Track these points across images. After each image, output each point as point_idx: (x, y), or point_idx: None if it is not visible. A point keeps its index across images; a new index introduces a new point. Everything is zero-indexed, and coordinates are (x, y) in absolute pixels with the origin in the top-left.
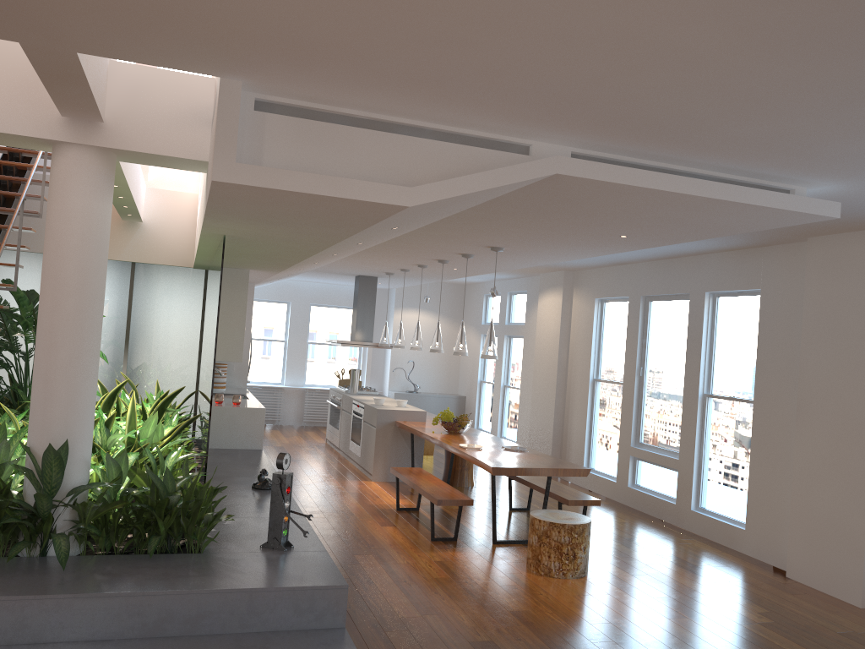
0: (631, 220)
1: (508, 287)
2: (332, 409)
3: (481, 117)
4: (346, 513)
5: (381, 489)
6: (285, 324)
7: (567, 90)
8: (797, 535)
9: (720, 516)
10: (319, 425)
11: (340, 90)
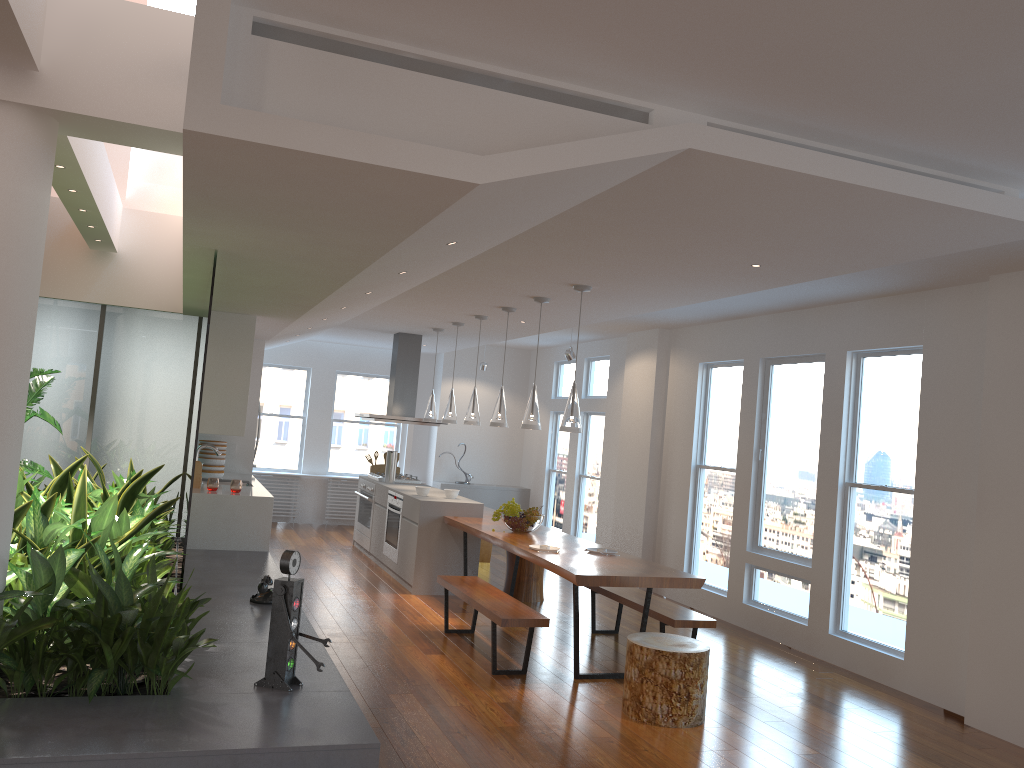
0: (774, 238)
1: (586, 352)
2: (361, 502)
3: (586, 58)
4: (378, 636)
5: (424, 605)
6: (305, 396)
7: (722, 1)
8: (980, 668)
9: (869, 642)
10: (345, 524)
11: (380, 3)
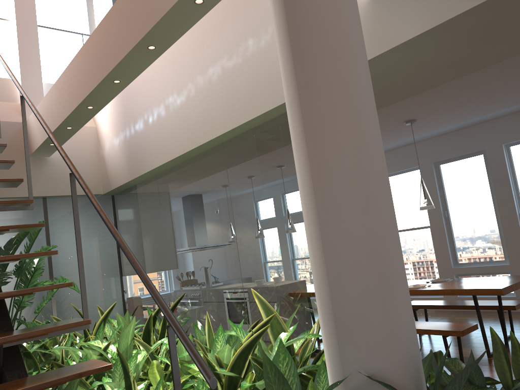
0: None
1: None
2: None
3: None
4: None
5: None
6: None
7: None
8: None
9: None
10: None
11: None
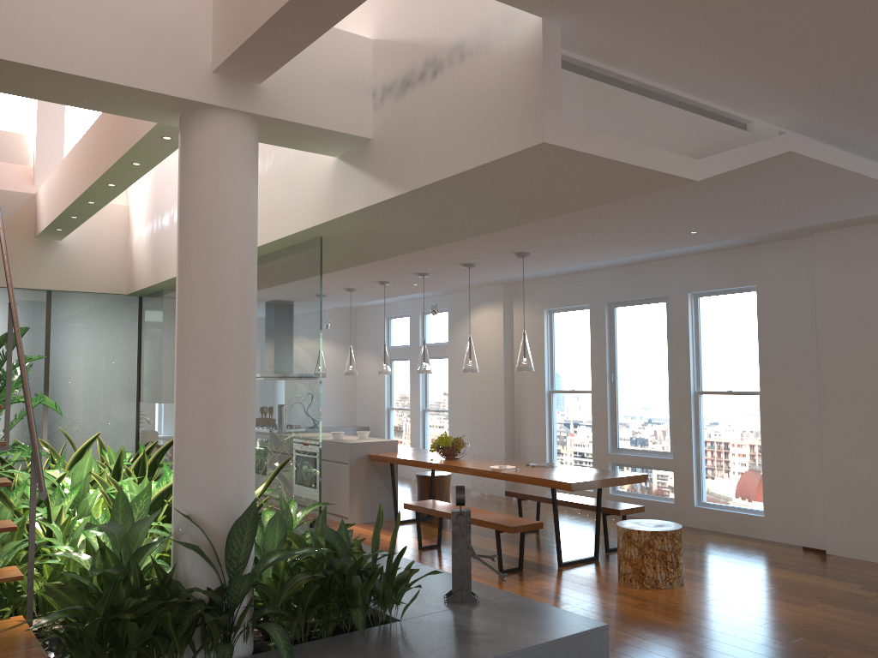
0: (742, 212)
1: (421, 307)
2: None
3: (751, 86)
4: None
5: (371, 531)
6: None
7: None
8: (835, 512)
9: (730, 508)
10: None
11: (656, 44)
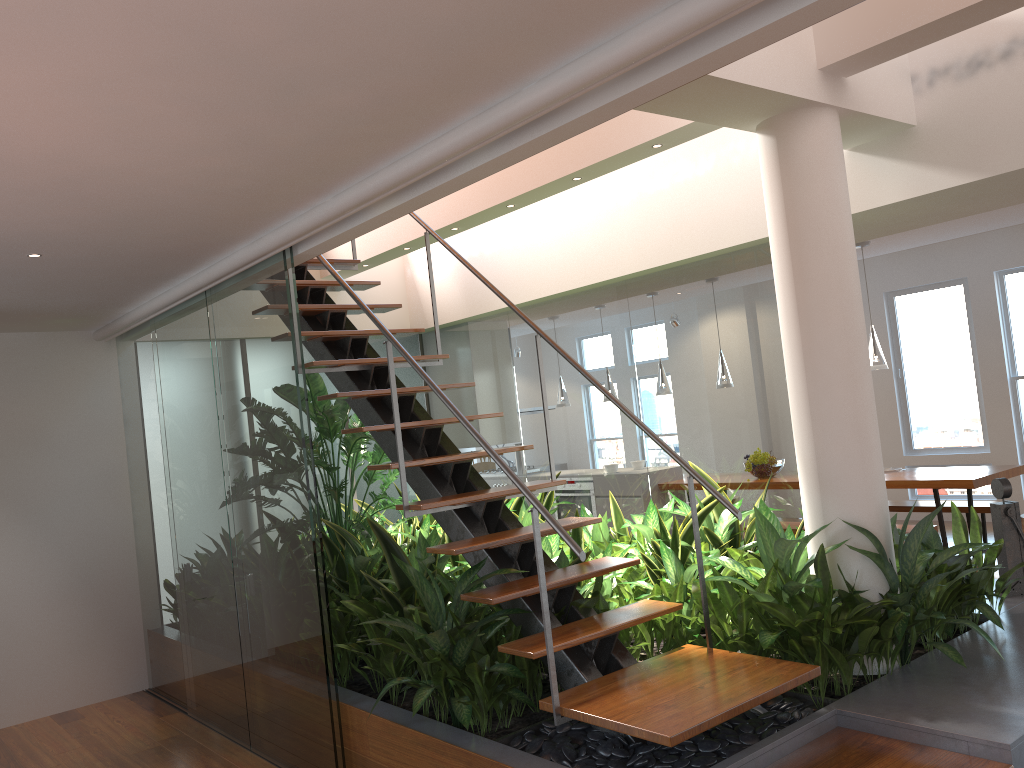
0: None
1: None
2: None
3: None
4: None
5: None
6: None
7: None
8: None
9: None
10: None
11: None
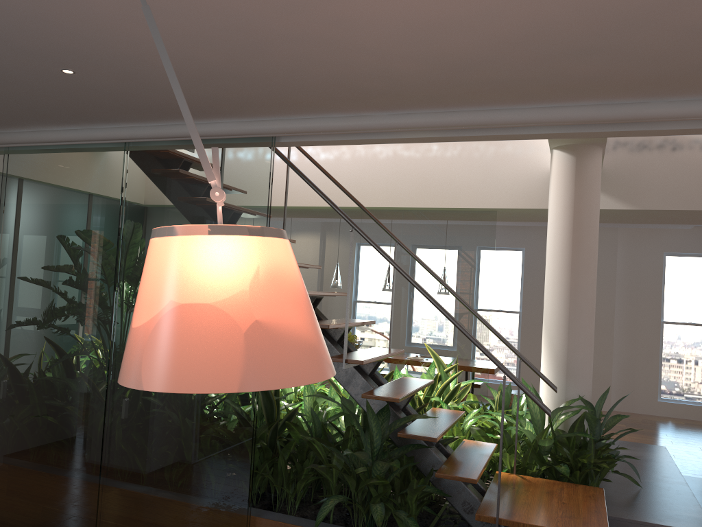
0: None
1: None
2: None
3: None
4: None
5: None
6: None
7: None
8: None
9: (493, 381)
10: None
11: None
